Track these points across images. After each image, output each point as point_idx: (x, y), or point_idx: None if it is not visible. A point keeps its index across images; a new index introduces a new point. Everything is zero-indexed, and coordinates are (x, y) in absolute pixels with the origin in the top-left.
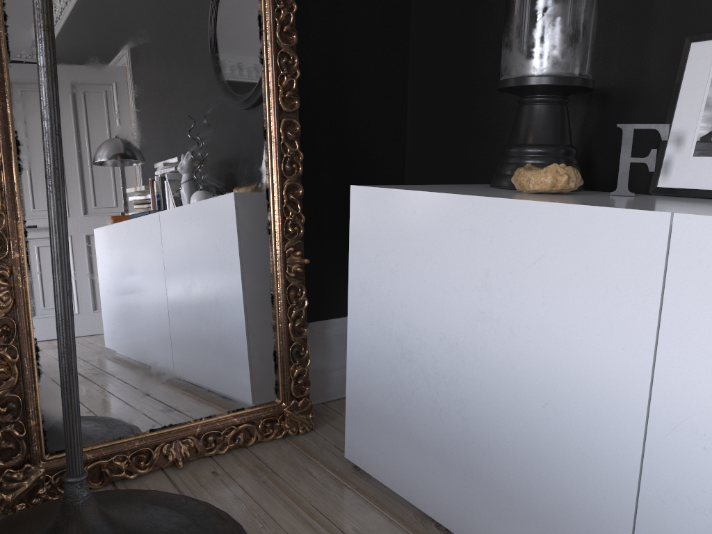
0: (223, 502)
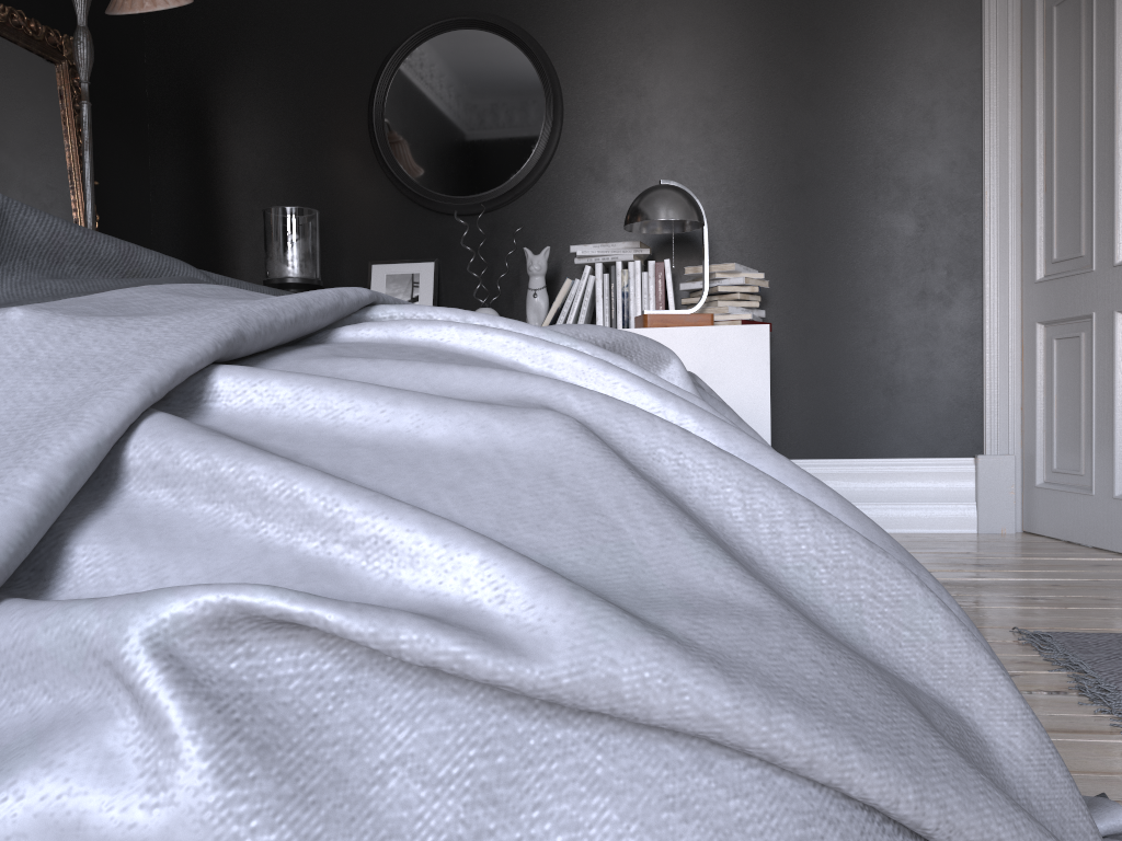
0: None
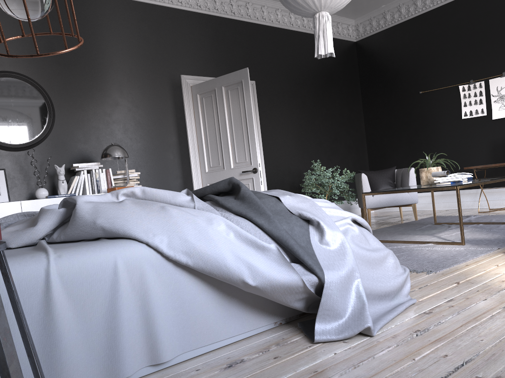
0: None
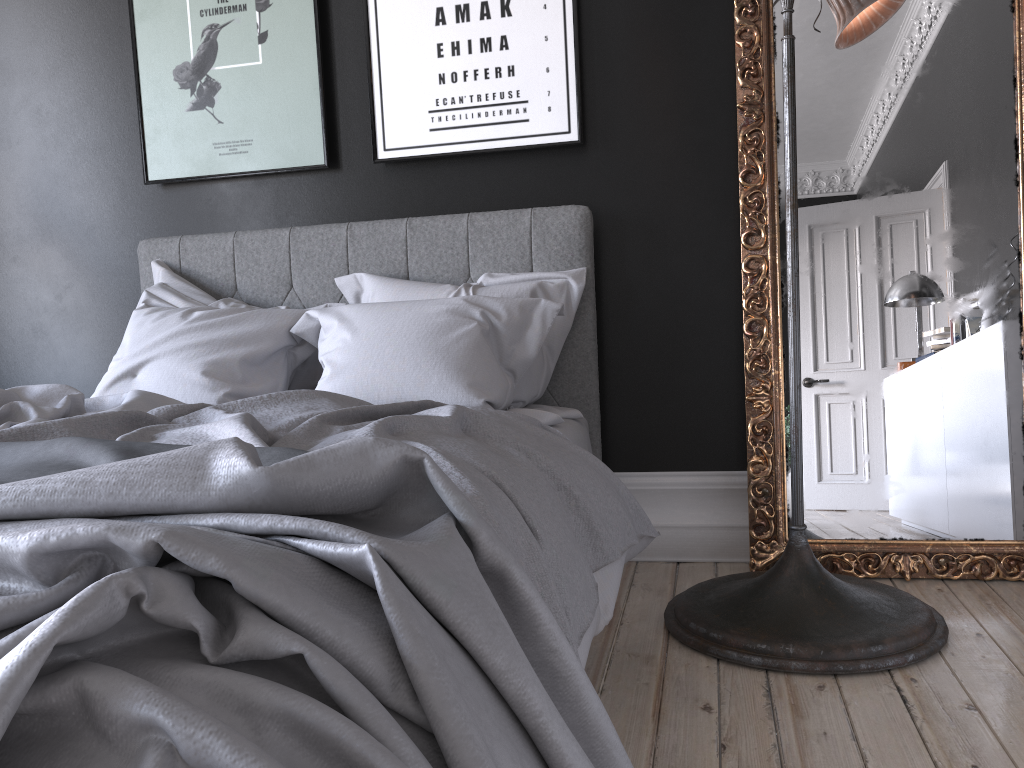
0: (937, 607)
